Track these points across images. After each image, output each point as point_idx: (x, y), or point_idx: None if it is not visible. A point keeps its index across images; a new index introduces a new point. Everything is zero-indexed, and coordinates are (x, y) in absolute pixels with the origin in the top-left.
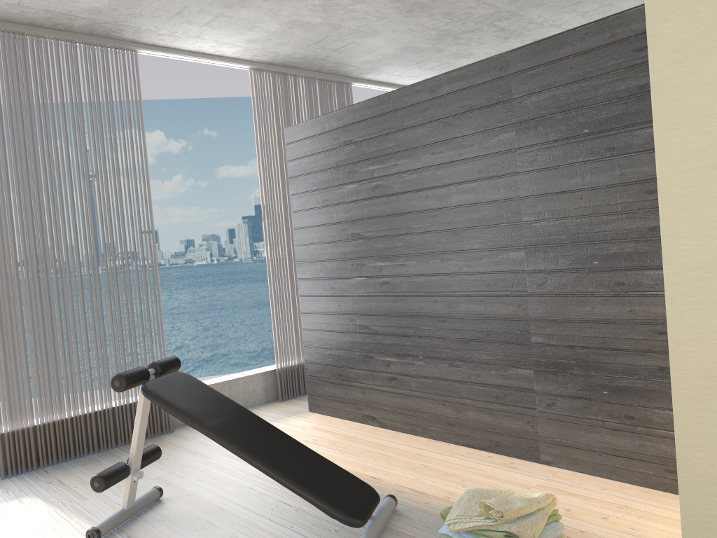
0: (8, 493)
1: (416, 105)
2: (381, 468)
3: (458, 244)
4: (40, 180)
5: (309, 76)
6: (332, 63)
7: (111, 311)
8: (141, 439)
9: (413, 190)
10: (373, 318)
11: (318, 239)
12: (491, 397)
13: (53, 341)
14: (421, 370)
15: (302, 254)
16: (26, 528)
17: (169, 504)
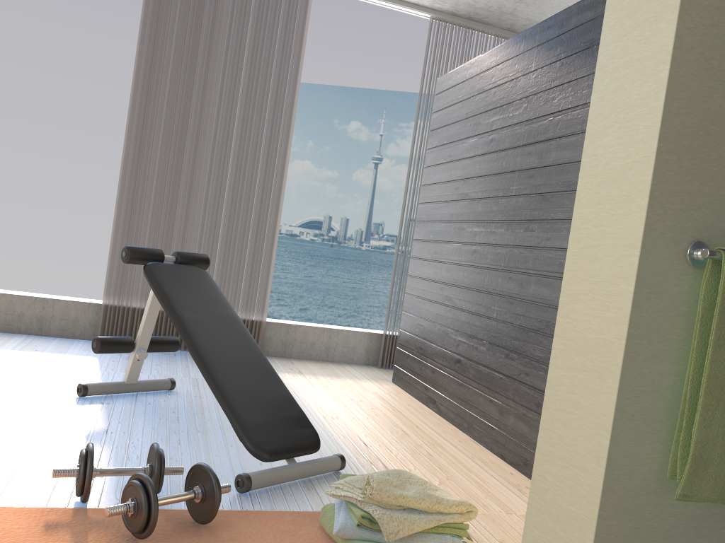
0: (86, 351)
1: (544, 44)
2: (384, 440)
3: (544, 212)
4: (192, 90)
5: (500, 34)
6: (523, 20)
7: (227, 225)
8: (151, 321)
9: (520, 146)
10: (457, 290)
11: (436, 198)
12: (533, 404)
13: (169, 237)
14: (482, 357)
15: (422, 213)
16: (59, 373)
17: (170, 396)
